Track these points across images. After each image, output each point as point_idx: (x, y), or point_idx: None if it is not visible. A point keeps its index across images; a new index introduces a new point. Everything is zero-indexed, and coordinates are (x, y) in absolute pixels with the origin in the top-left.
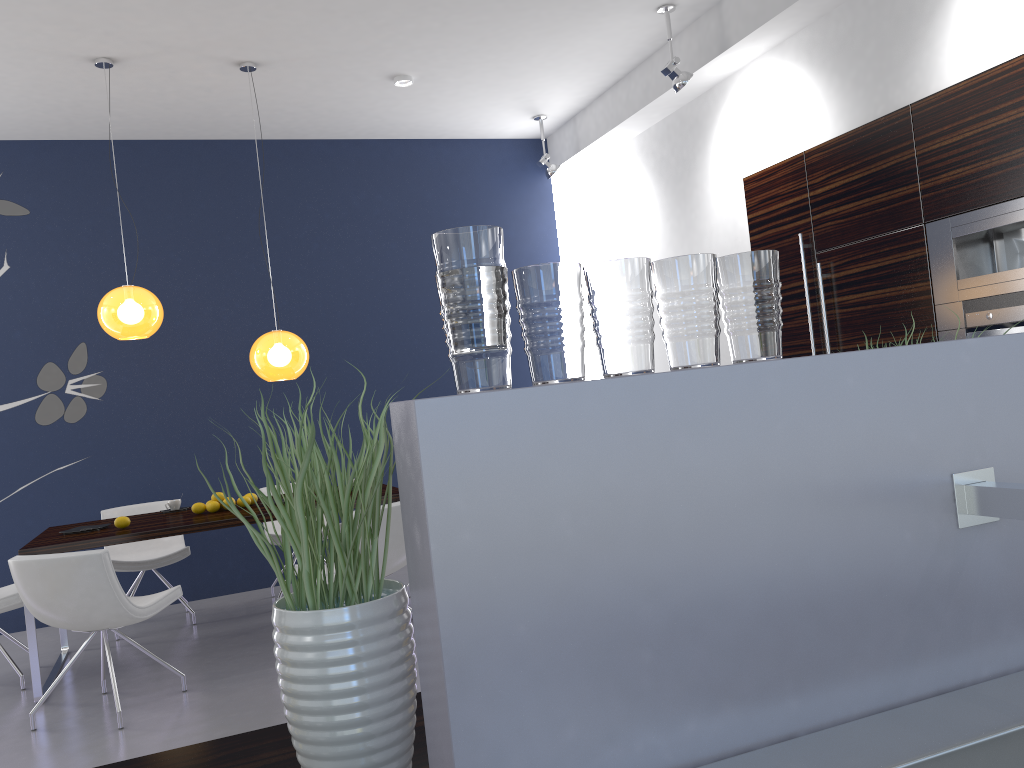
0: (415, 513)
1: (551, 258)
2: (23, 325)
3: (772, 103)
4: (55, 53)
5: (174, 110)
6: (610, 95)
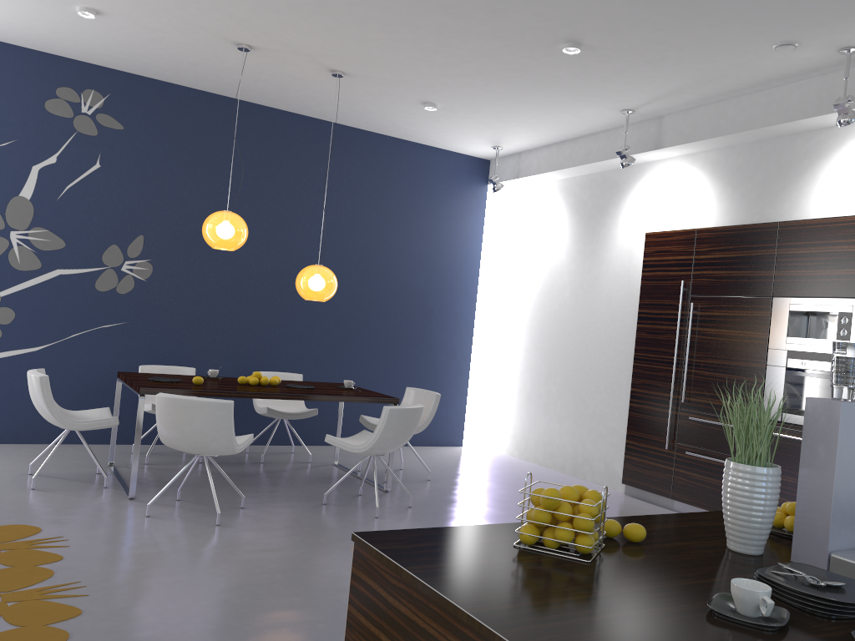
0: (822, 439)
1: (476, 246)
2: (101, 212)
3: (678, 190)
4: (216, 34)
5: (258, 83)
6: (555, 148)
